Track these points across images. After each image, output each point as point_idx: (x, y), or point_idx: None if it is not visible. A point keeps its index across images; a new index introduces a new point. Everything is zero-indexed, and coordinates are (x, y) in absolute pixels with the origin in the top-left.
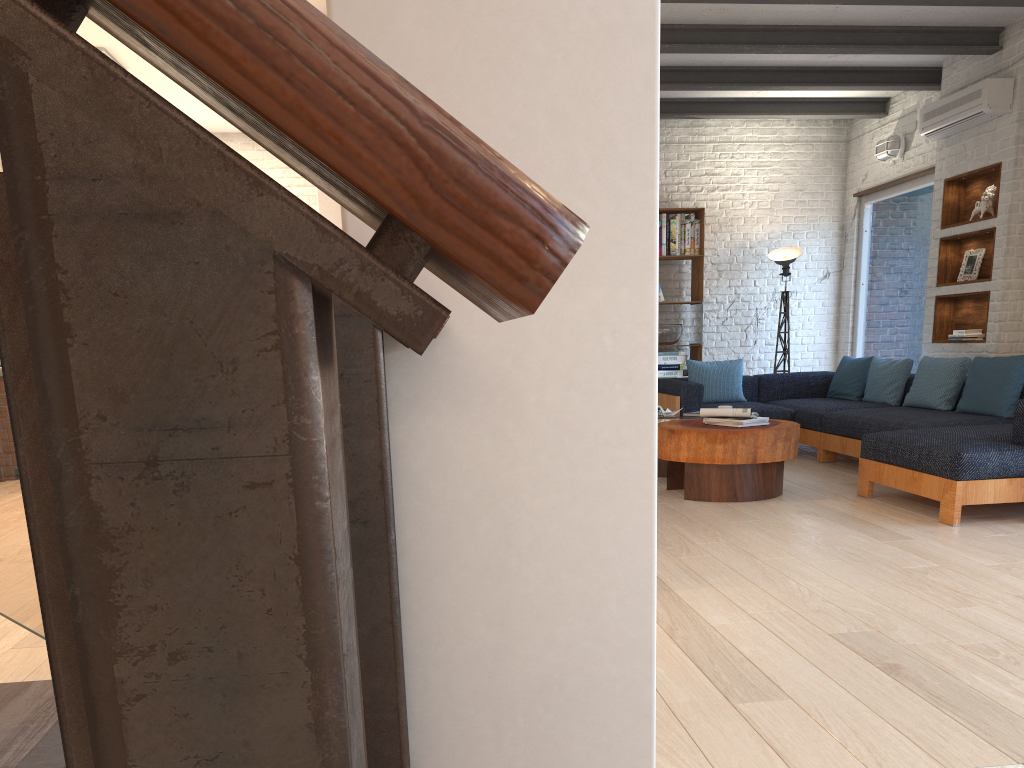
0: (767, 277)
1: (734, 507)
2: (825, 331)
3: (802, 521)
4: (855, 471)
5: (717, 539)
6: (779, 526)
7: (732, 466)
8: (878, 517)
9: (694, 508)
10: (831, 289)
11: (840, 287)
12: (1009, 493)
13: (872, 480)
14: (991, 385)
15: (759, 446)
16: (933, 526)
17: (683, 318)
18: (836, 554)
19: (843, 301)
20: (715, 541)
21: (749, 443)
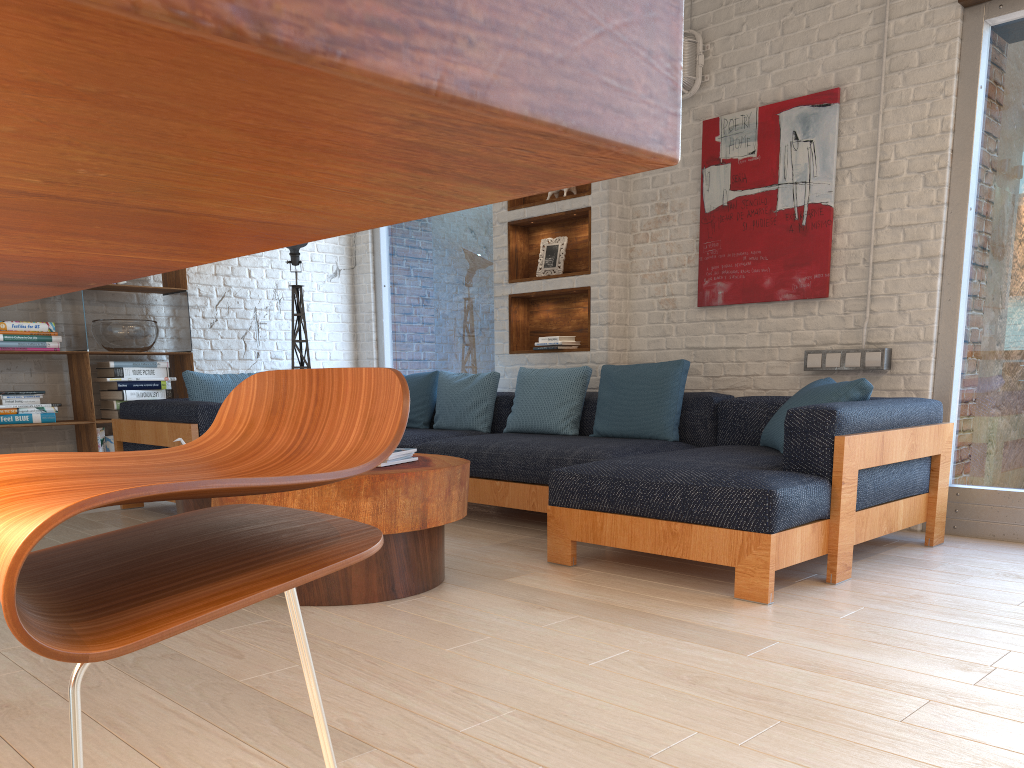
0: (265, 267)
1: (407, 612)
2: (342, 344)
3: (559, 628)
4: (481, 523)
5: (486, 706)
6: (542, 647)
7: (386, 537)
8: (647, 601)
9: (340, 625)
10: (344, 291)
11: (354, 289)
12: (813, 545)
13: (579, 539)
14: (645, 399)
15: (430, 498)
16: (745, 609)
17: (154, 315)
18: (745, 706)
19: (360, 307)
20: (490, 714)
21: (415, 494)
